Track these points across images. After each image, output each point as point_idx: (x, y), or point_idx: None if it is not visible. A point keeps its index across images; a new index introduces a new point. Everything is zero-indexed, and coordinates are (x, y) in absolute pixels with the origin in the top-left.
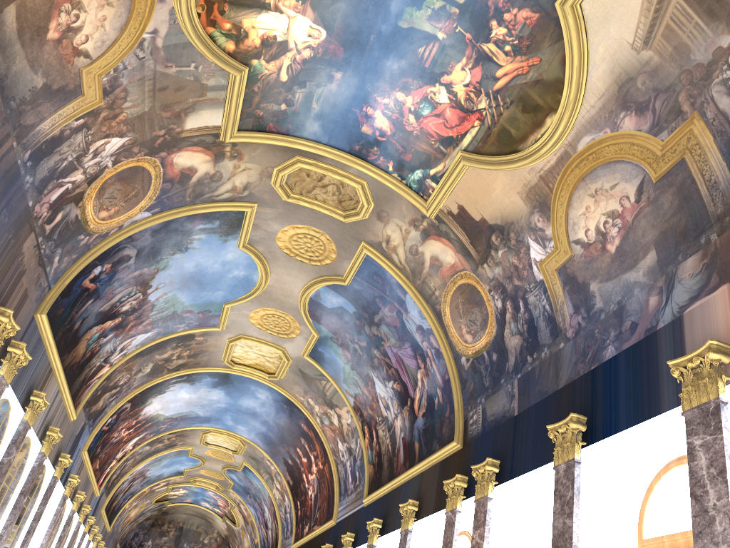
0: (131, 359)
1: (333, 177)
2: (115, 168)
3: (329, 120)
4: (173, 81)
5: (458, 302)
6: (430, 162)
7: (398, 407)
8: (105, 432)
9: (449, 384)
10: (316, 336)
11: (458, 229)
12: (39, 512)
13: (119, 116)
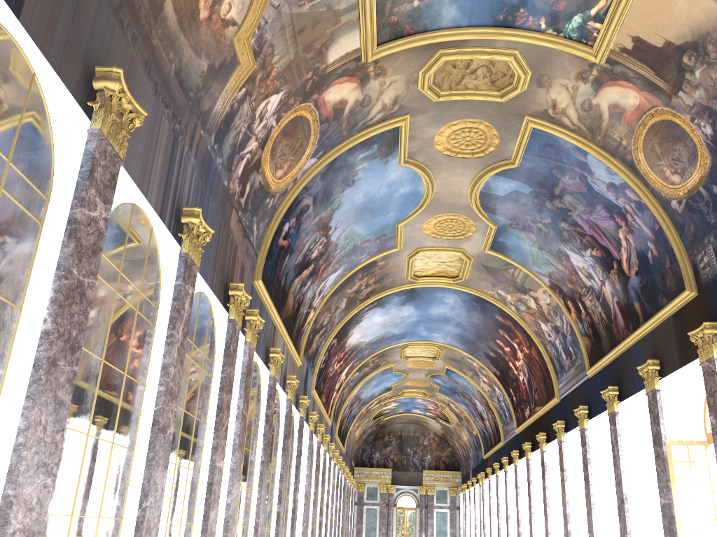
0: (328, 299)
1: (481, 58)
2: (278, 125)
3: None
4: (309, 19)
5: (653, 145)
6: (588, 1)
7: (602, 273)
8: (323, 369)
9: (662, 234)
10: (494, 227)
11: (637, 64)
12: (299, 449)
13: (271, 73)
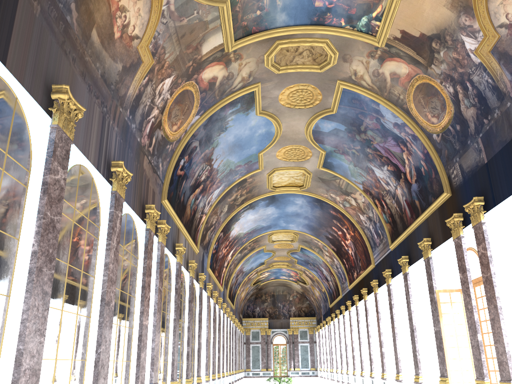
0: (215, 206)
1: (305, 45)
2: (172, 97)
3: (291, 8)
4: (187, 28)
5: (419, 98)
6: (370, 8)
7: (395, 181)
8: (214, 253)
9: (429, 156)
10: (324, 153)
11: (405, 47)
12: (200, 309)
13: (164, 65)
